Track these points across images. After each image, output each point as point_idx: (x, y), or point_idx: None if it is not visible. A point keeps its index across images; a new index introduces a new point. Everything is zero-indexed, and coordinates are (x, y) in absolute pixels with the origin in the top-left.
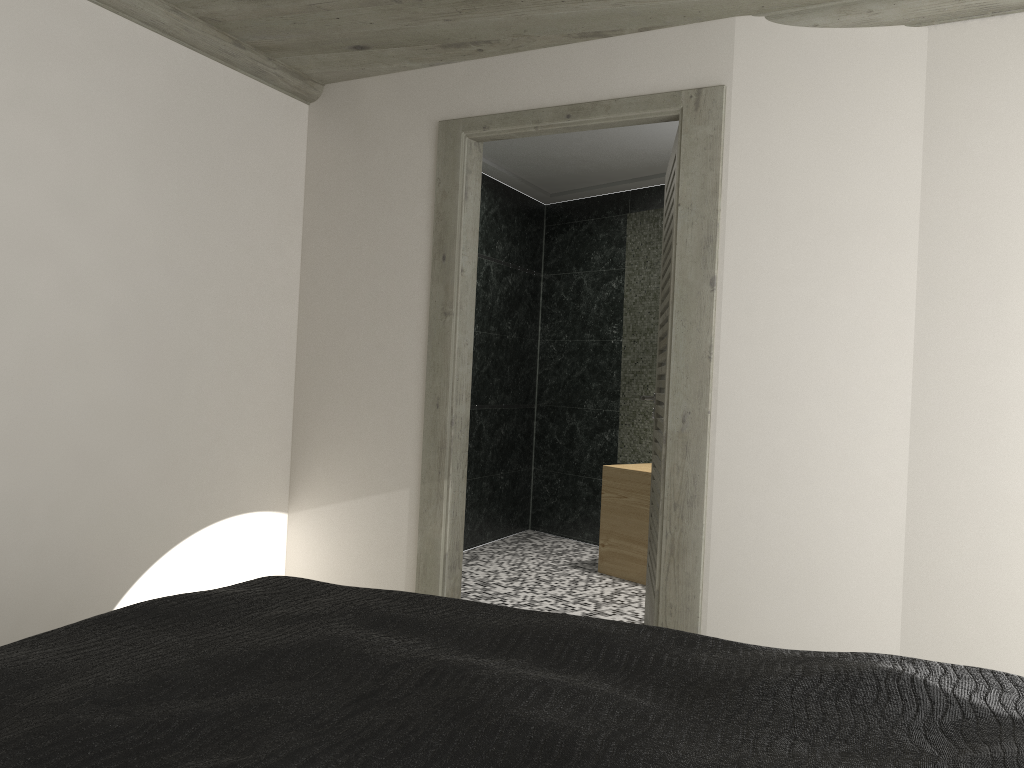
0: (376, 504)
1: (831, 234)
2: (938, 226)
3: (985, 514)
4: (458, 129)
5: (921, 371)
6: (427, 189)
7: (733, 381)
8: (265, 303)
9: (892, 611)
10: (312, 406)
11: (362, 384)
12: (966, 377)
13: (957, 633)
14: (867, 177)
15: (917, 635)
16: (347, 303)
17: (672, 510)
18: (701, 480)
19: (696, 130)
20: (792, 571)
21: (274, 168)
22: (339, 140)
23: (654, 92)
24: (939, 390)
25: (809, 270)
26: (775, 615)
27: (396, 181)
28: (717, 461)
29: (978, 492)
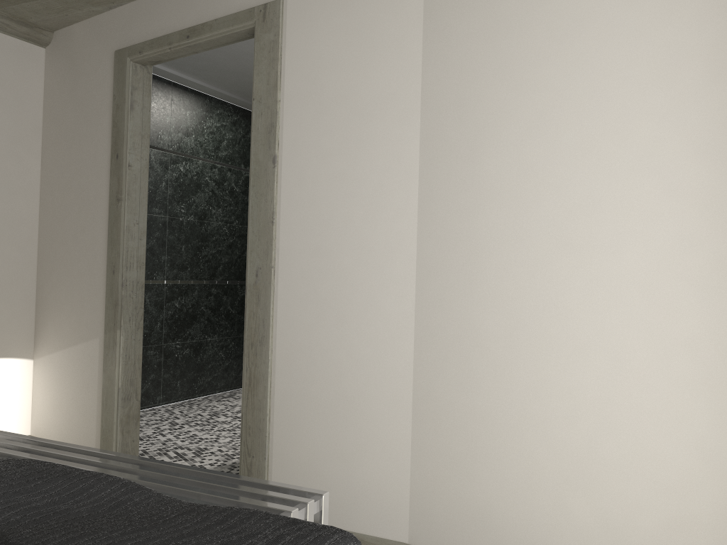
0: (81, 351)
1: (357, 114)
2: (434, 101)
3: (468, 346)
4: (125, 55)
5: (423, 225)
6: (109, 104)
7: (290, 241)
8: (2, 198)
9: (405, 430)
10: (46, 277)
11: (73, 258)
12: (454, 228)
13: (449, 449)
14: (383, 65)
15: (422, 451)
16: (65, 197)
17: (250, 349)
18: (268, 323)
19: (264, 37)
20: (332, 397)
21: (9, 95)
22: (61, 73)
23: (240, 11)
24: (435, 241)
25: (342, 145)
26: (321, 434)
27: (92, 100)
28: (279, 307)
29: (463, 327)
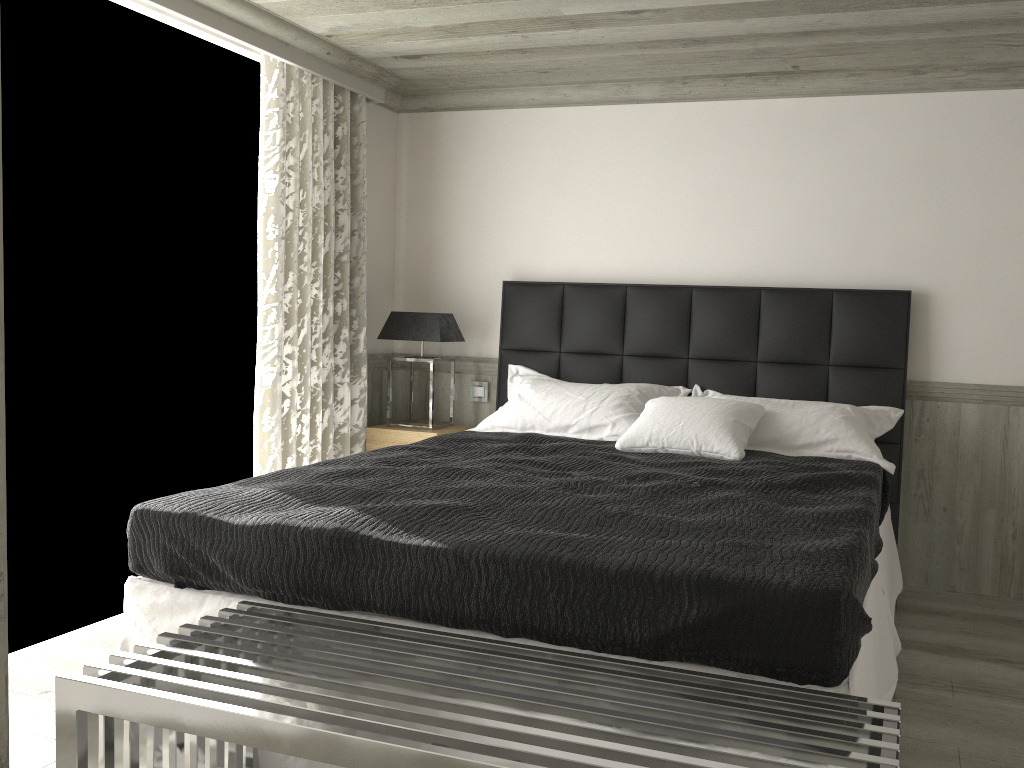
0: None
1: None
2: None
3: None
4: None
5: None
6: None
7: None
8: None
9: None
10: None
11: None
12: None
13: None
14: None
15: None
16: None
17: None
18: None
19: None
20: None
21: None
22: None
23: None
24: None
25: None
26: None
27: None
28: None
29: None
